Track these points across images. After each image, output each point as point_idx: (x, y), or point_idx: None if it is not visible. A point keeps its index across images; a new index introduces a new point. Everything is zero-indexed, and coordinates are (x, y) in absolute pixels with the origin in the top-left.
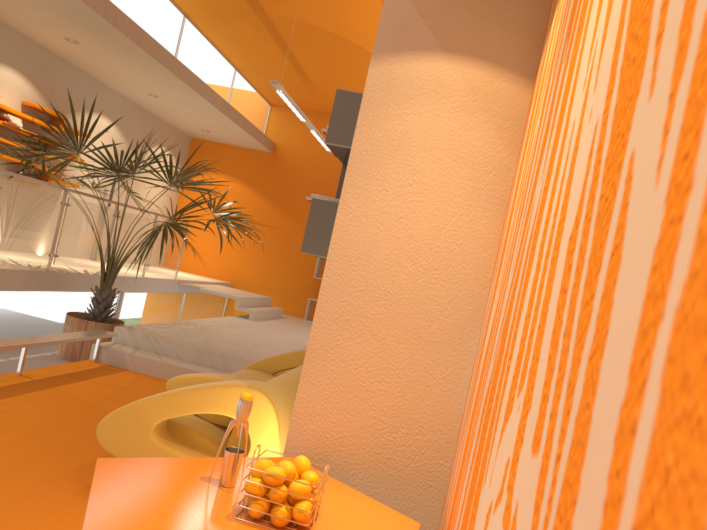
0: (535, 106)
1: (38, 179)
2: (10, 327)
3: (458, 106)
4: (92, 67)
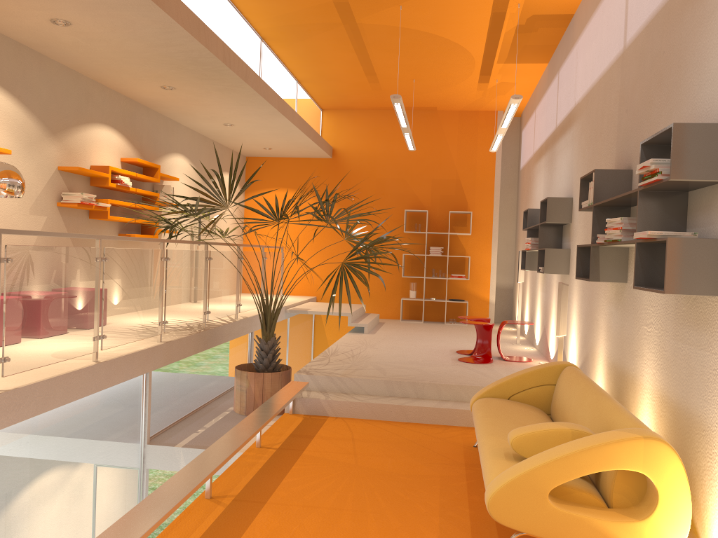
0: None
1: (143, 233)
2: (188, 394)
3: None
4: (173, 109)
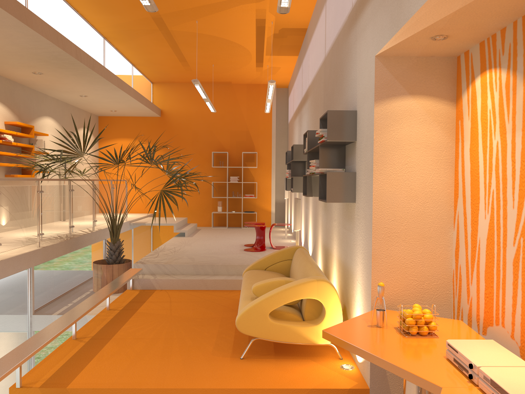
0: (477, 124)
1: (23, 173)
2: (60, 281)
3: (422, 121)
4: (42, 86)
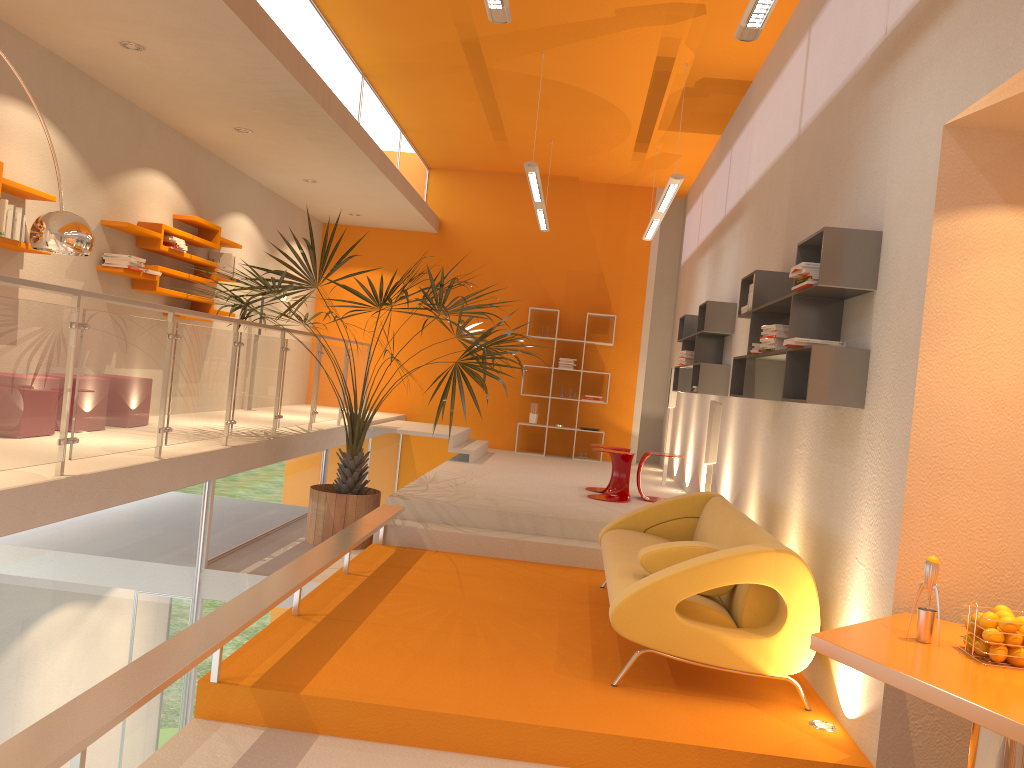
0: None
1: None
2: (250, 516)
3: None
4: (242, 156)
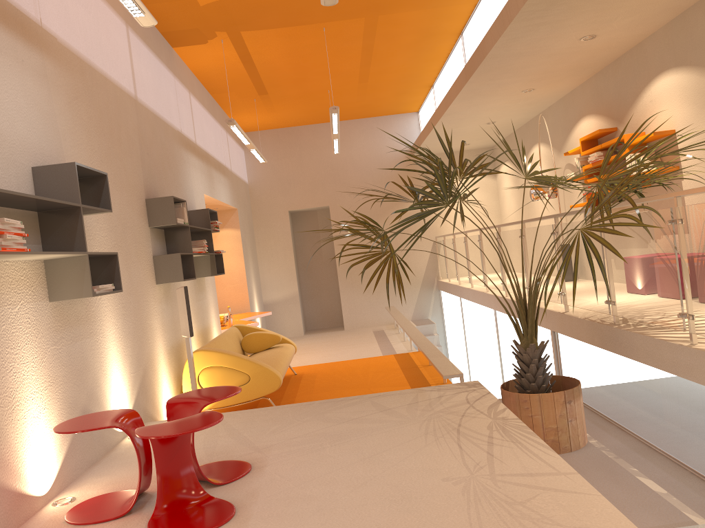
0: None
1: None
2: (598, 389)
3: None
4: None
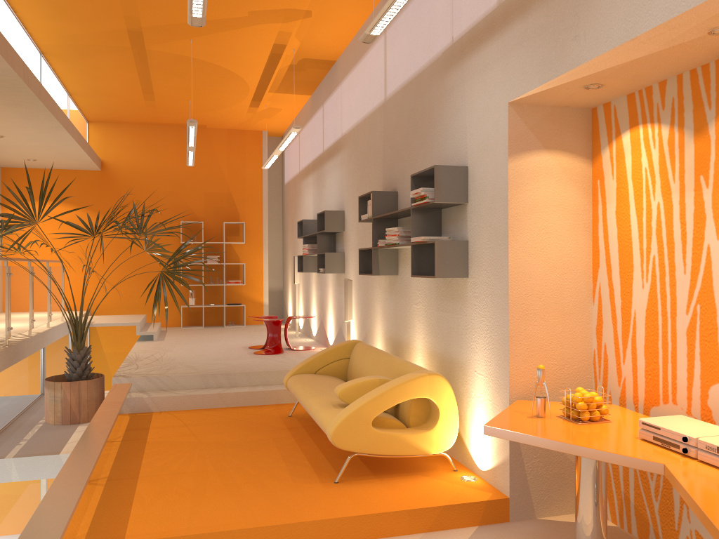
0: (627, 184)
1: None
2: None
3: (558, 179)
4: None
